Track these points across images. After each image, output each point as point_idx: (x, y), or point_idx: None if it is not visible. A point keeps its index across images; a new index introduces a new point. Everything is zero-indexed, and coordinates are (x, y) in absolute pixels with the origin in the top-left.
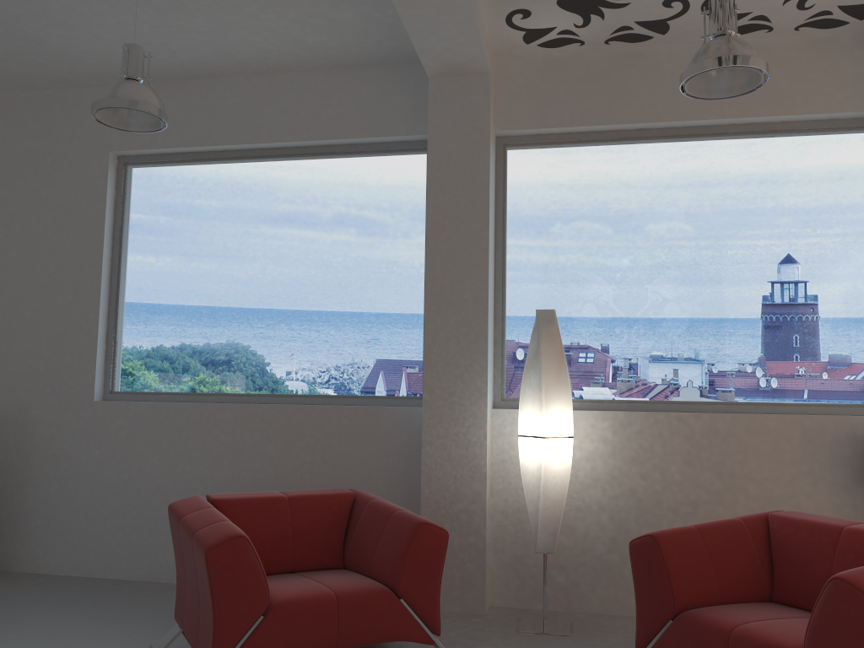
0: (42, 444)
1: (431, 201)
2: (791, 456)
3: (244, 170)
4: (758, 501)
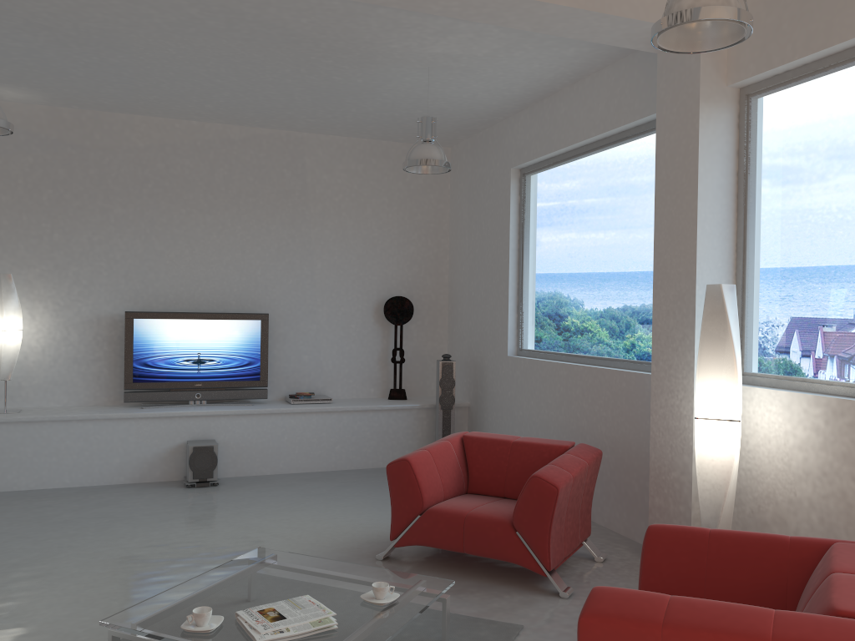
0: (489, 384)
1: (657, 177)
2: None
3: (579, 165)
4: None
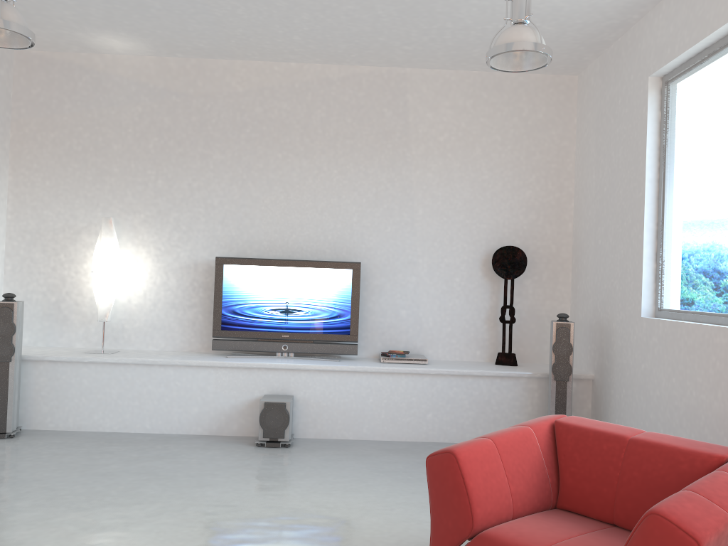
0: (617, 353)
1: None
2: None
3: None
4: None
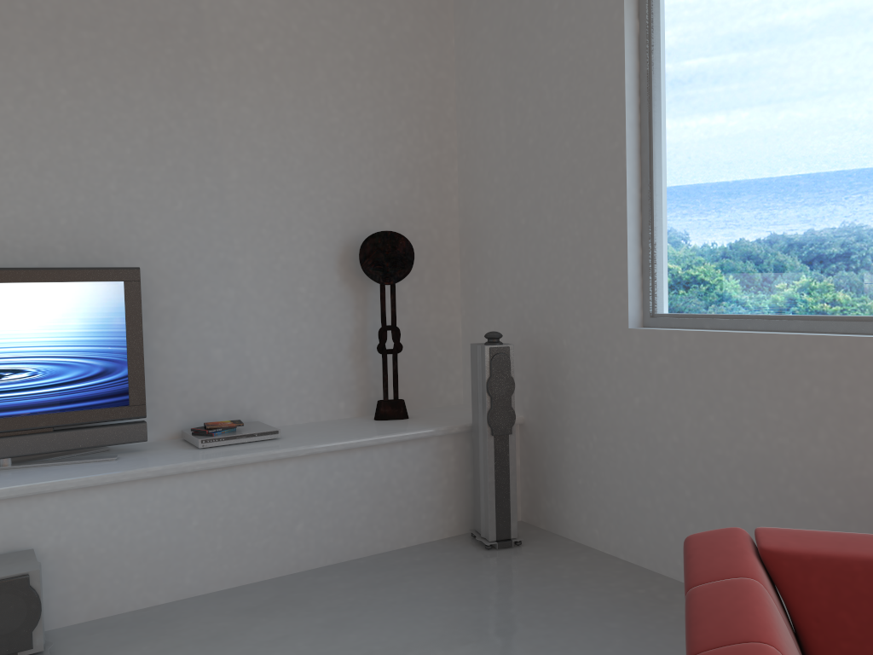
0: (576, 383)
1: None
2: None
3: None
4: None
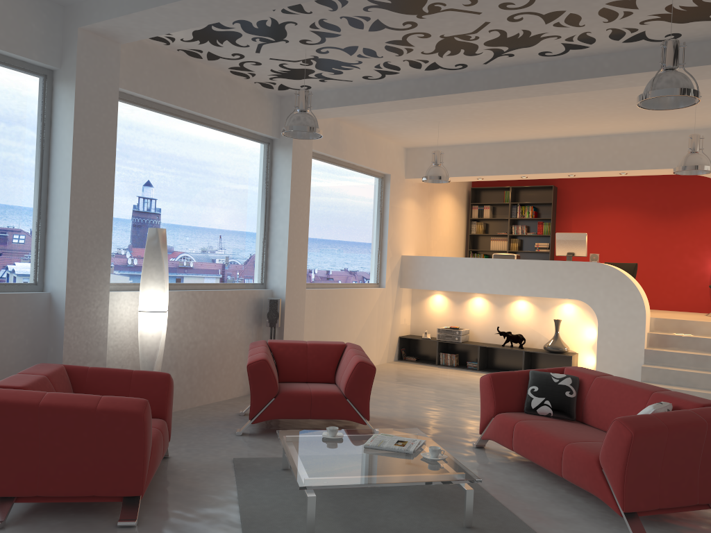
0: None
1: (77, 131)
2: (233, 312)
3: None
4: (220, 337)
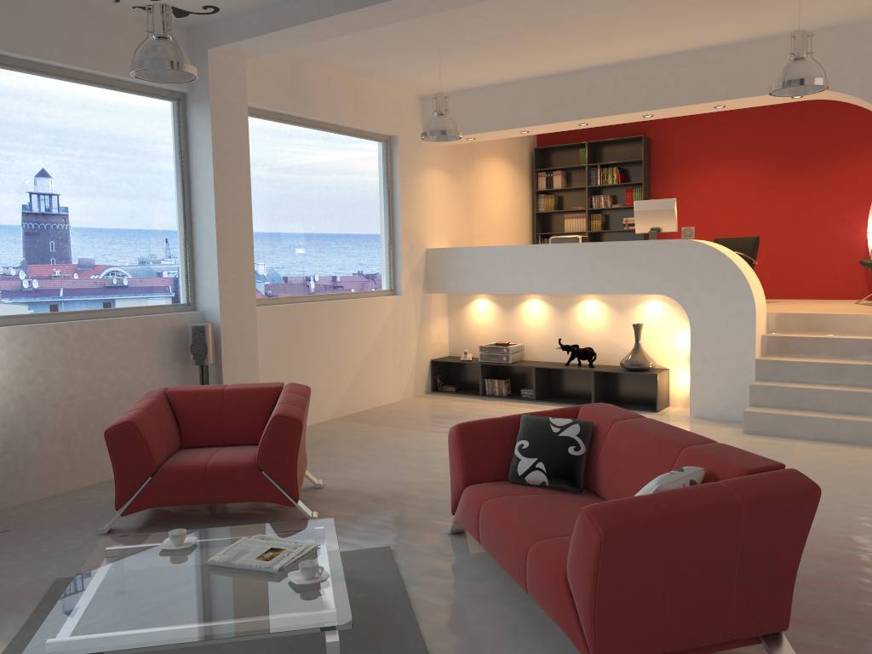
0: None
1: None
2: (136, 348)
3: None
4: (116, 385)
